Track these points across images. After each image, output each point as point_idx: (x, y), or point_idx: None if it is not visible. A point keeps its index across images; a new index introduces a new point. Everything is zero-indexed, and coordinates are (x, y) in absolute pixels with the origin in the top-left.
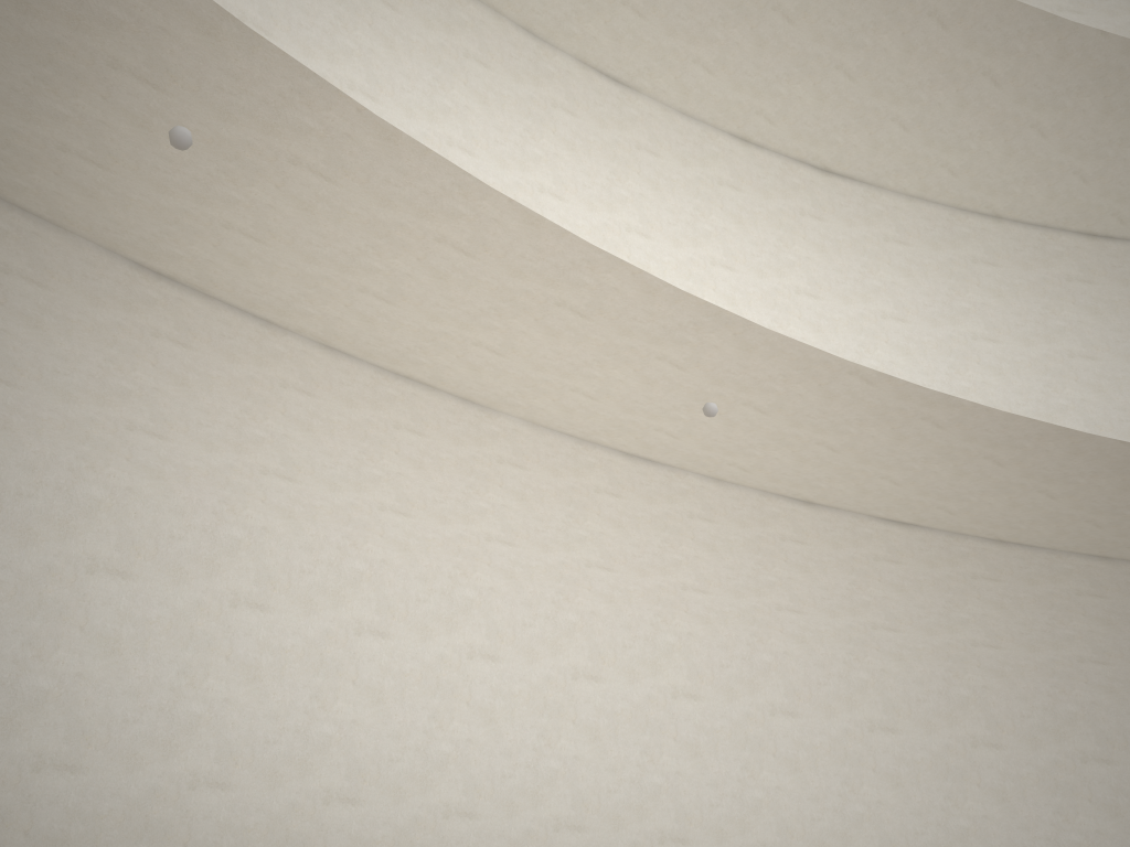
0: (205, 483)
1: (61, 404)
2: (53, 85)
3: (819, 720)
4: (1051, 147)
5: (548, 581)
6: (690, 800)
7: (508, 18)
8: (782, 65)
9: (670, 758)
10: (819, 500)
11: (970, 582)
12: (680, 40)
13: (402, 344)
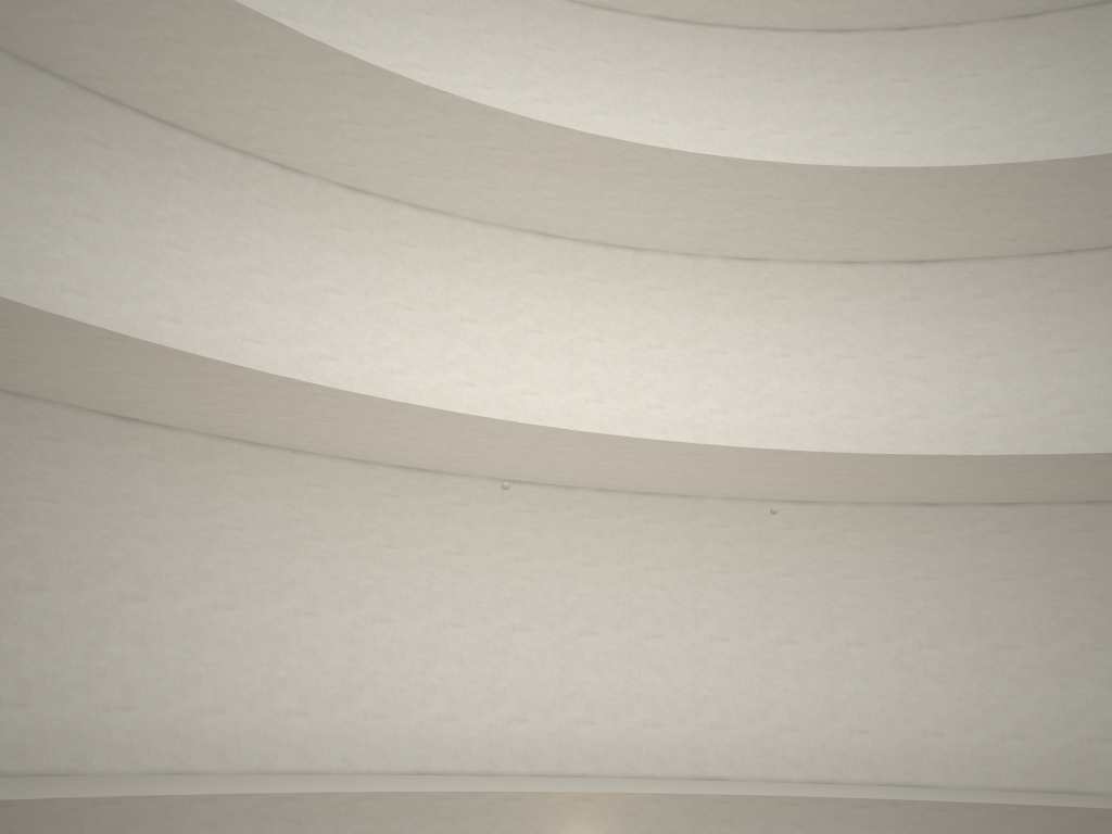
0: (554, 577)
1: (485, 557)
2: (456, 444)
3: (956, 647)
4: (1073, 212)
5: (753, 589)
6: (867, 707)
7: (671, 252)
8: (850, 227)
9: (849, 683)
10: (936, 501)
11: (1069, 536)
12: (778, 234)
13: (636, 483)
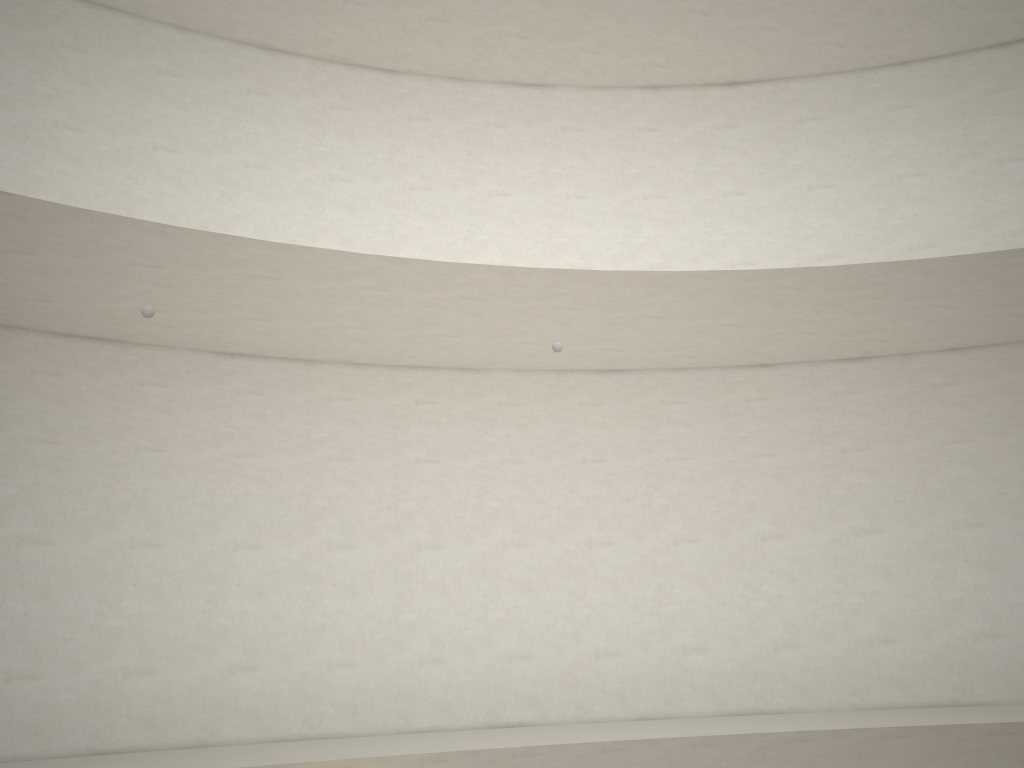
0: (293, 477)
1: (193, 453)
2: (113, 283)
3: (806, 537)
4: None
5: (555, 481)
6: (703, 618)
7: (436, 76)
8: (648, 27)
9: (680, 590)
10: (772, 361)
11: (930, 392)
12: (562, 42)
13: (394, 349)
